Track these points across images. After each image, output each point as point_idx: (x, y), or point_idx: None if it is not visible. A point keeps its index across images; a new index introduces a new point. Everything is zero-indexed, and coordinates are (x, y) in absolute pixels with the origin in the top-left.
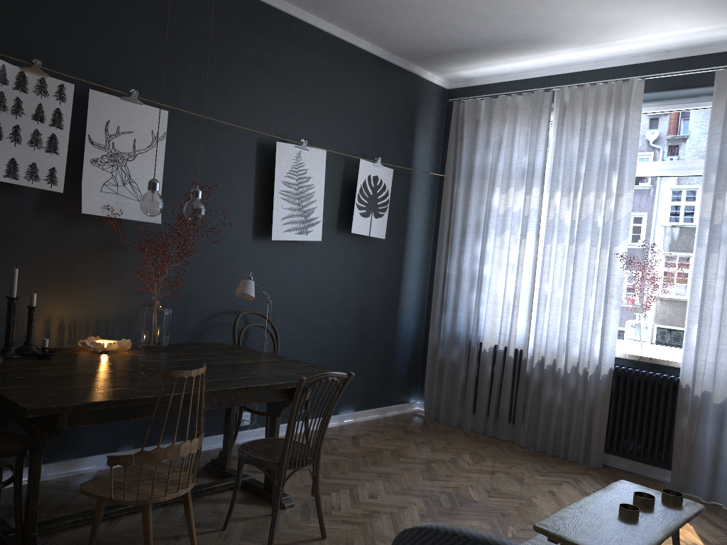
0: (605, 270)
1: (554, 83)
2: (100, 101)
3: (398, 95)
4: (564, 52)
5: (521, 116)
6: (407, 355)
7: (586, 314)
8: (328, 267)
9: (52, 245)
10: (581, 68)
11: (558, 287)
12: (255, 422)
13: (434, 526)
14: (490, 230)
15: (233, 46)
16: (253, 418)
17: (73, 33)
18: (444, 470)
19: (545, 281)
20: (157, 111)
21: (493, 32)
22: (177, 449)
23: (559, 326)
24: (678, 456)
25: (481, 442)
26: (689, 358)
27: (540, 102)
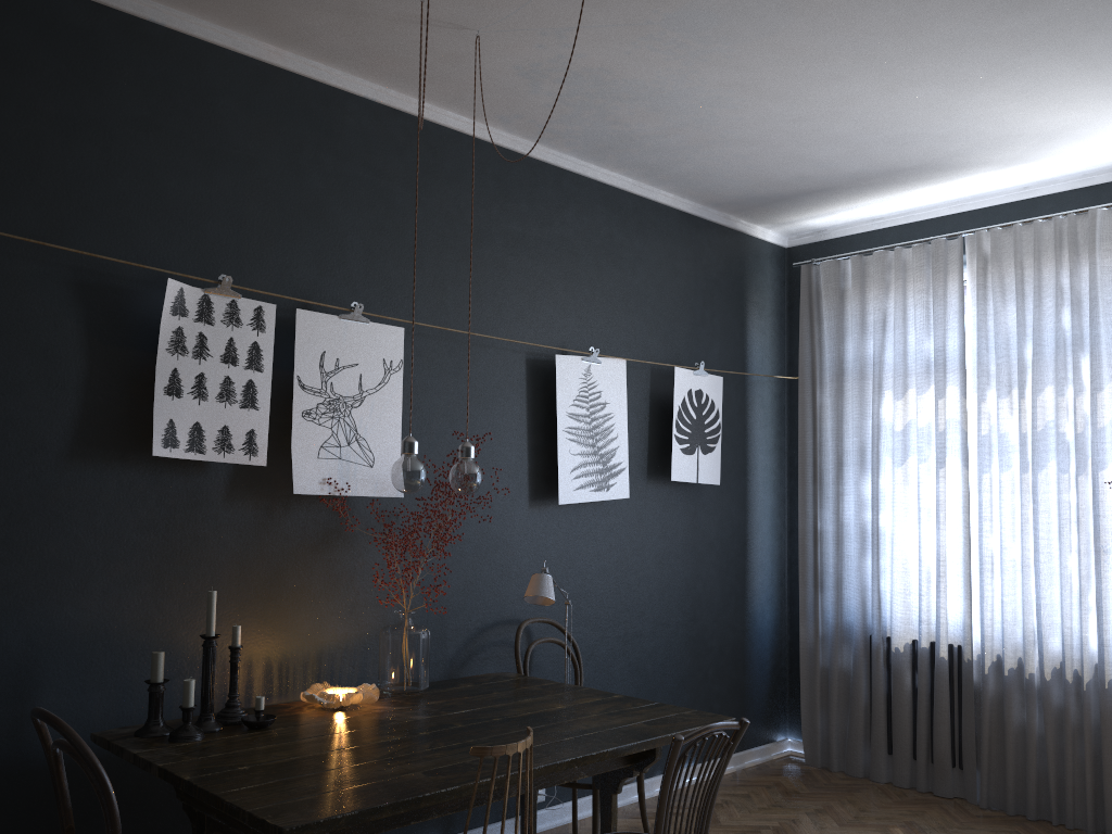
0: (1088, 508)
1: (960, 225)
2: (311, 324)
3: (718, 265)
4: (974, 178)
5: (914, 280)
6: (766, 665)
7: (1065, 582)
8: (639, 536)
9: (252, 545)
10: (1002, 199)
11: (1011, 540)
12: (552, 795)
13: None
14: (883, 457)
15: (485, 222)
16: (549, 789)
17: (269, 231)
18: None
19: (988, 532)
20: (389, 330)
21: (865, 161)
22: None
23: (1020, 604)
24: None
25: (913, 803)
26: None
27: (943, 256)
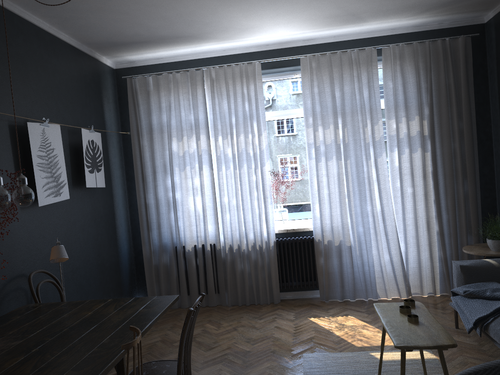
0: (259, 182)
1: (198, 64)
2: None
3: (89, 75)
4: (208, 44)
5: (182, 87)
6: (127, 269)
7: (254, 211)
8: (73, 218)
9: None
10: (215, 54)
11: (232, 197)
12: None
13: (494, 364)
14: (174, 167)
15: None
16: None
17: None
18: (208, 340)
19: (223, 195)
20: None
21: (170, 30)
22: None
23: (237, 223)
24: (321, 281)
25: (204, 312)
26: (317, 224)
27: (195, 78)
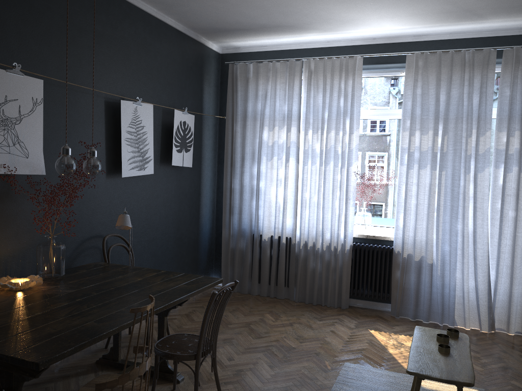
0: (344, 181)
1: (300, 54)
2: None
3: (192, 59)
4: (310, 35)
5: (280, 77)
6: (206, 248)
7: (334, 211)
8: (156, 192)
9: None
10: (318, 45)
11: (314, 194)
12: None
13: None
14: (262, 156)
15: (83, 23)
16: None
17: None
18: (261, 329)
19: (305, 191)
20: (35, 81)
21: (269, 19)
22: (145, 365)
23: (315, 220)
24: (395, 295)
25: (270, 303)
26: (398, 235)
27: (294, 68)
